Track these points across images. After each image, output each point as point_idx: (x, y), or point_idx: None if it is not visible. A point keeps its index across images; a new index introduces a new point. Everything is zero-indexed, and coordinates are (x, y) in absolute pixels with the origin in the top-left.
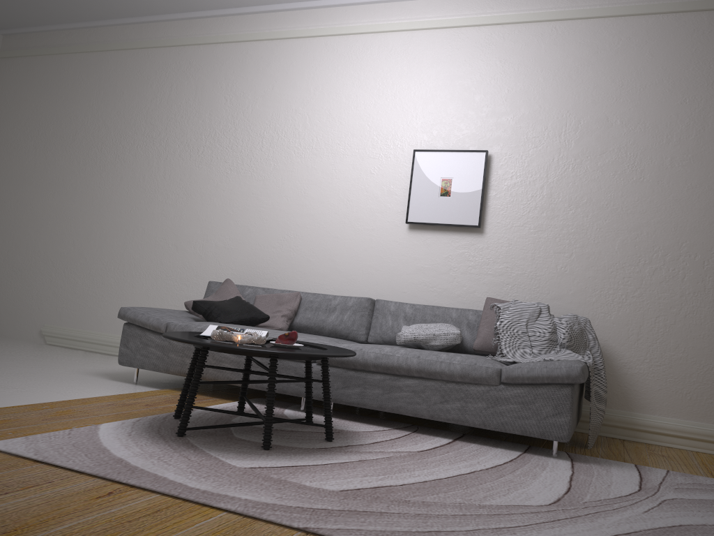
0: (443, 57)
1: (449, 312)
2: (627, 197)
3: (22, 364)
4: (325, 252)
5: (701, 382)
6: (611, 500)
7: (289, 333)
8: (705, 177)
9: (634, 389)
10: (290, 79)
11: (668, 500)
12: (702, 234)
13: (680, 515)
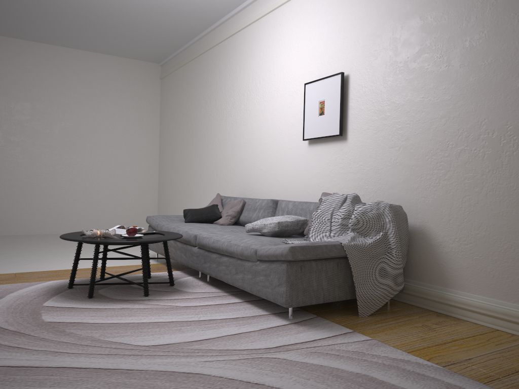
0: (320, 5)
1: (309, 206)
2: (436, 86)
3: (128, 249)
4: (272, 169)
5: (502, 261)
6: (208, 350)
7: (128, 229)
8: (499, 50)
9: (448, 266)
10: (253, 52)
11: (263, 358)
12: (498, 110)
13: (228, 368)
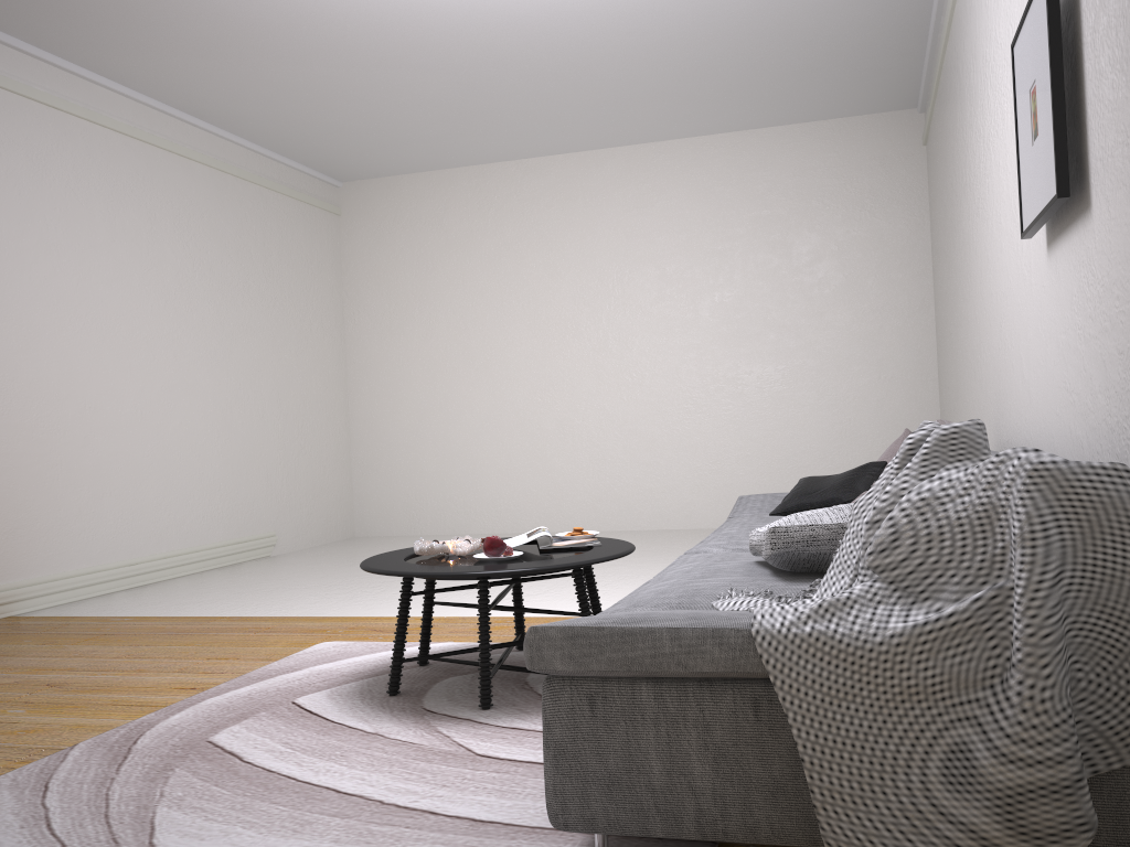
0: None
1: None
2: None
3: None
4: (1017, 343)
5: None
6: None
7: (484, 540)
8: None
9: None
10: None
11: None
12: None
13: None
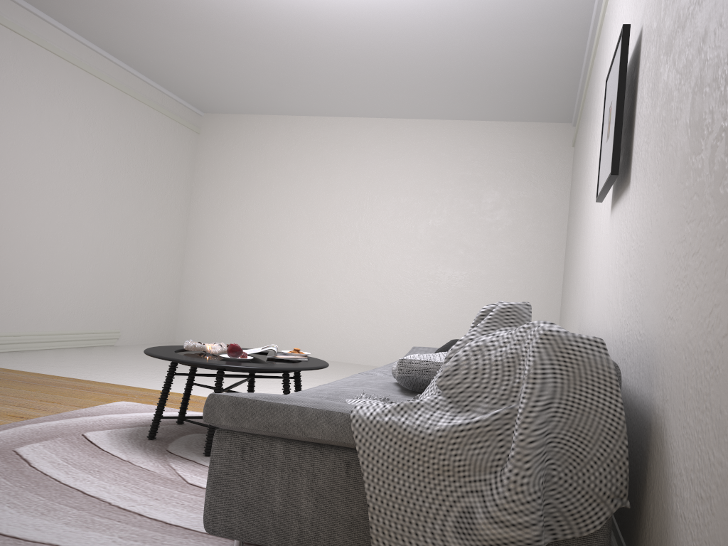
0: None
1: None
2: None
3: None
4: (593, 271)
5: None
6: None
7: (228, 345)
8: None
9: None
10: (603, 55)
11: None
12: None
13: None
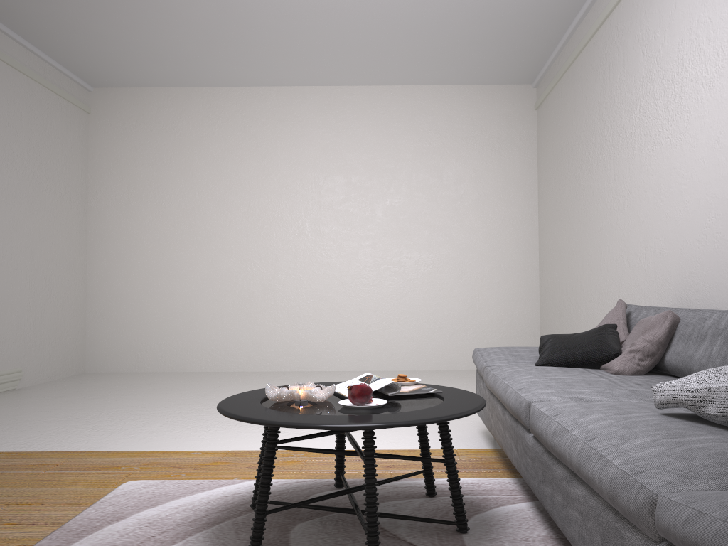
0: None
1: None
2: None
3: None
4: None
5: None
6: None
7: (351, 388)
8: None
9: None
10: None
11: None
12: None
13: None
